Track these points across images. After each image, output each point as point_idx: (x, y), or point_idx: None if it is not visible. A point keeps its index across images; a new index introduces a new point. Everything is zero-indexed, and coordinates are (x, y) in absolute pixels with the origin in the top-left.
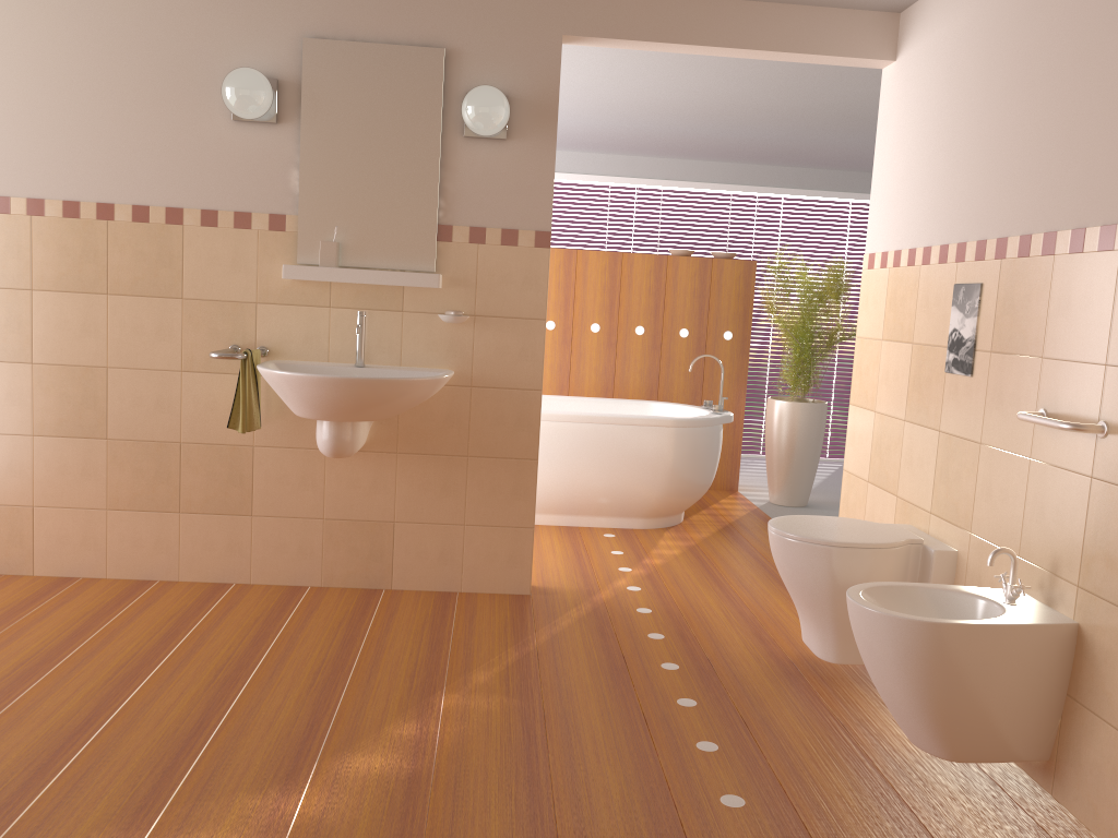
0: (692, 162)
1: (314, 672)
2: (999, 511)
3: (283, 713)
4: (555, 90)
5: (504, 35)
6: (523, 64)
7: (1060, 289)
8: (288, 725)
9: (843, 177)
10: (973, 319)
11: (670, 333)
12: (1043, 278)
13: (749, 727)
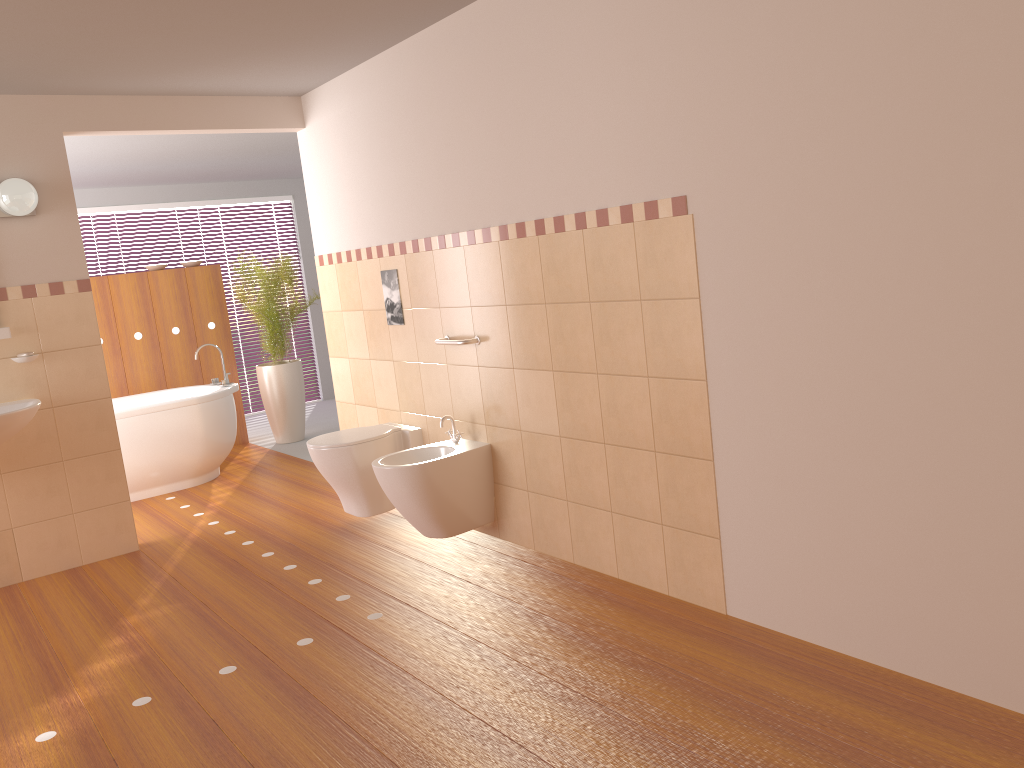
0: (136, 188)
1: (14, 641)
2: (438, 398)
3: (14, 667)
4: (66, 173)
5: (14, 136)
6: (36, 157)
7: (440, 269)
8: (26, 670)
9: (262, 185)
10: (397, 290)
11: (165, 333)
12: (430, 264)
13: (334, 565)
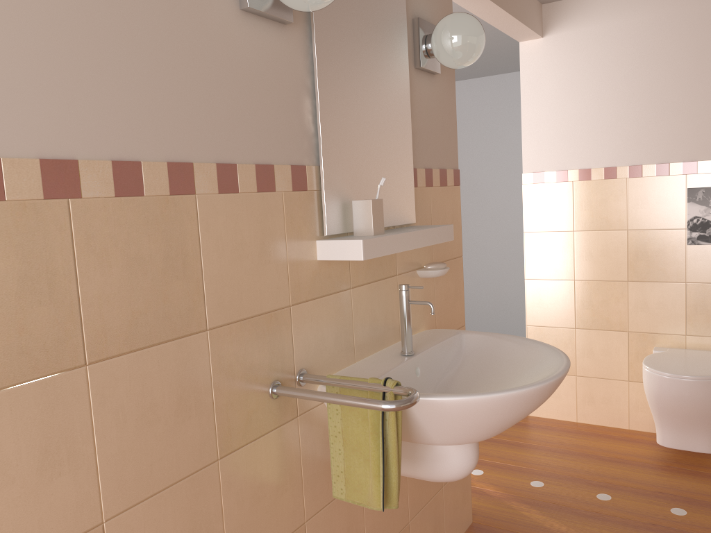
0: None
1: None
2: None
3: None
4: None
5: None
6: None
7: None
8: None
9: None
10: None
11: None
12: None
13: None
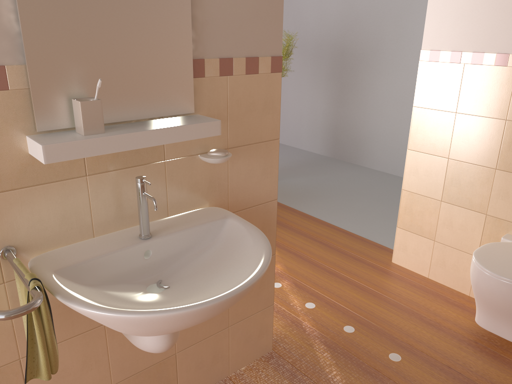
0: None
1: None
2: None
3: None
4: None
5: None
6: None
7: None
8: None
9: None
10: None
11: None
12: None
13: None
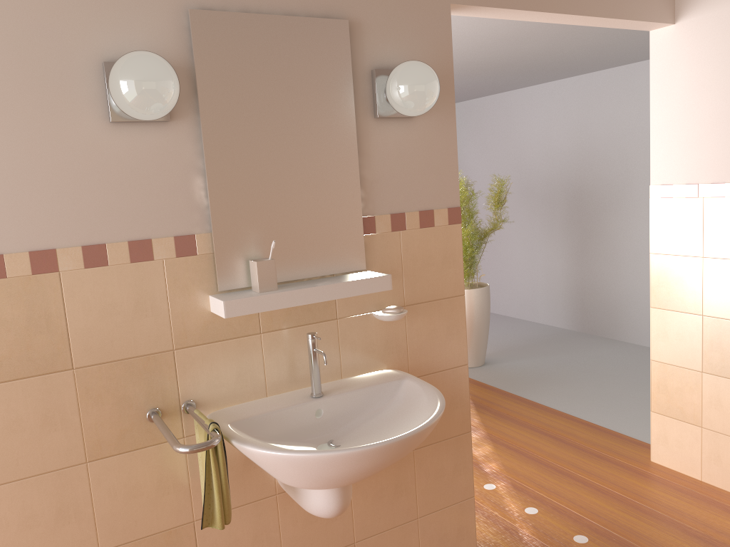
0: None
1: None
2: None
3: None
4: (449, 61)
5: (400, 4)
6: (420, 36)
7: None
8: None
9: None
10: None
11: None
12: None
13: None
